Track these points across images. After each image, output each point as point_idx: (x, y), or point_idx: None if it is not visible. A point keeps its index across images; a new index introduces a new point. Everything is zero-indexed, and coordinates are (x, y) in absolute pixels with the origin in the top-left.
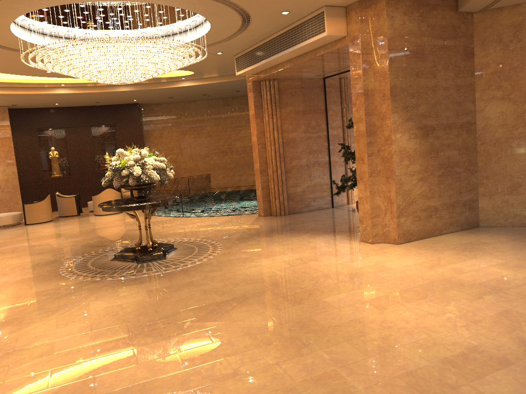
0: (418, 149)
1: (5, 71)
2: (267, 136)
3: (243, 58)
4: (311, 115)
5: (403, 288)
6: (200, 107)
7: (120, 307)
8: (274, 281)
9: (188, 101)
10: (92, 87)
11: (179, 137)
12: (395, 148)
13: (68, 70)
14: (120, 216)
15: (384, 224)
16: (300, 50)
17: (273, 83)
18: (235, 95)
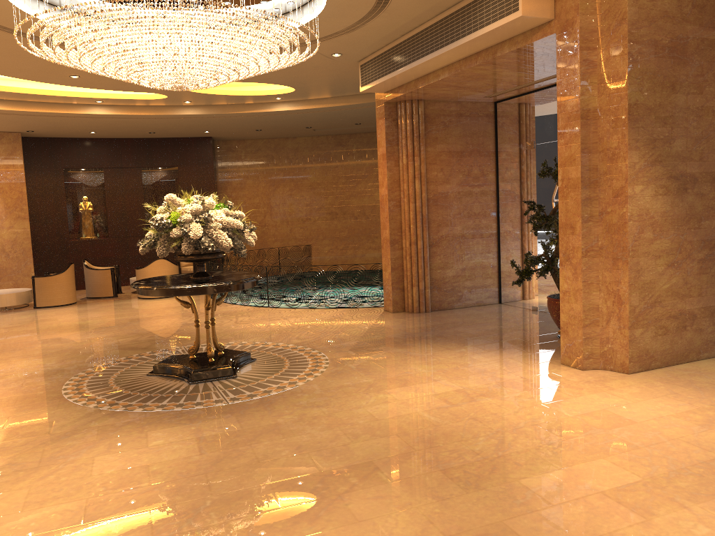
0: (669, 212)
1: (8, 72)
2: (404, 188)
3: (373, 64)
4: (472, 158)
5: (671, 466)
6: (300, 147)
7: (147, 471)
8: (422, 435)
9: (284, 138)
10: (143, 107)
11: (268, 189)
12: (632, 209)
13: (91, 61)
14: (175, 301)
15: (605, 338)
16: (470, 47)
17: (417, 107)
18: (353, 131)
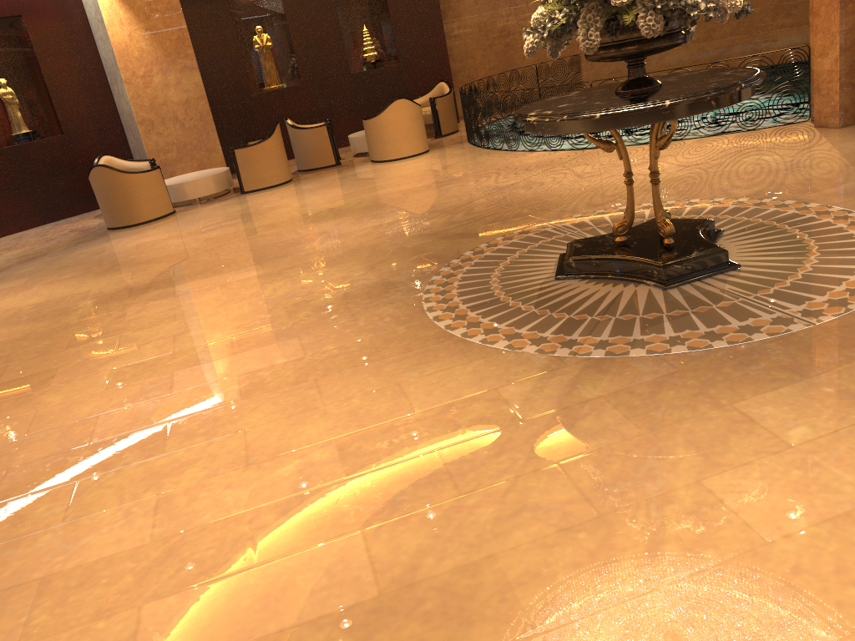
0: None
1: None
2: None
3: None
4: None
5: None
6: None
7: None
8: None
9: None
10: None
11: None
12: None
13: None
14: (433, 159)
15: None
16: None
17: None
18: None
